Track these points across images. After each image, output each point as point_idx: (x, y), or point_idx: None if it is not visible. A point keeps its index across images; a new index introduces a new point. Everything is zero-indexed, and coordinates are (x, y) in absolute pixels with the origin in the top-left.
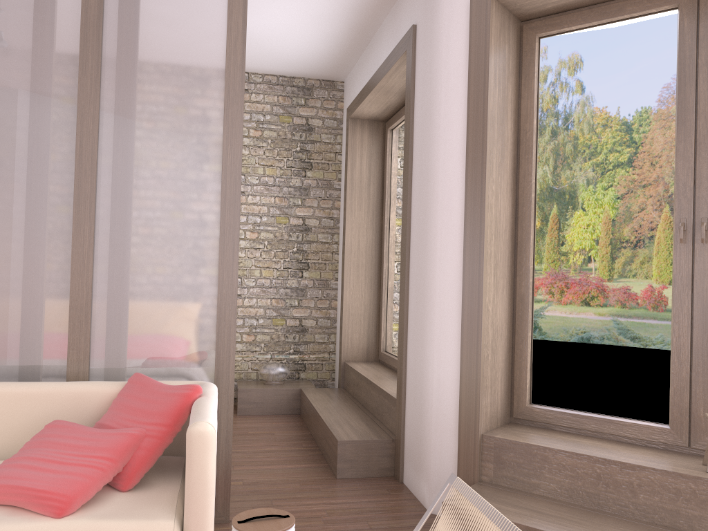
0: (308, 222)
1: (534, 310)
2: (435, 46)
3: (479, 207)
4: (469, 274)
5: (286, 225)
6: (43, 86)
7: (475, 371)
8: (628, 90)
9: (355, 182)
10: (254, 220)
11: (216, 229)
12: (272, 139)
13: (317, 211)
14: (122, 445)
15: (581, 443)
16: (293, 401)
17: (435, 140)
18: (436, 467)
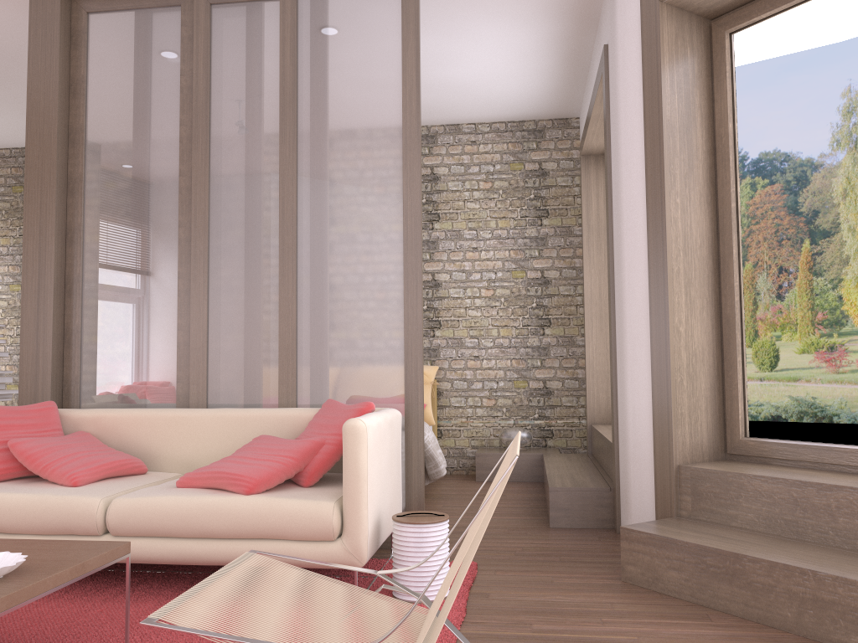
0: (547, 274)
1: (742, 332)
2: (616, 63)
3: (660, 222)
4: (654, 295)
5: (523, 279)
6: (253, 158)
7: (666, 397)
8: (825, 73)
9: (592, 224)
10: (489, 276)
11: (400, 269)
12: (503, 189)
13: (557, 261)
14: (304, 448)
15: (789, 472)
16: (535, 467)
17: (620, 159)
18: (637, 505)
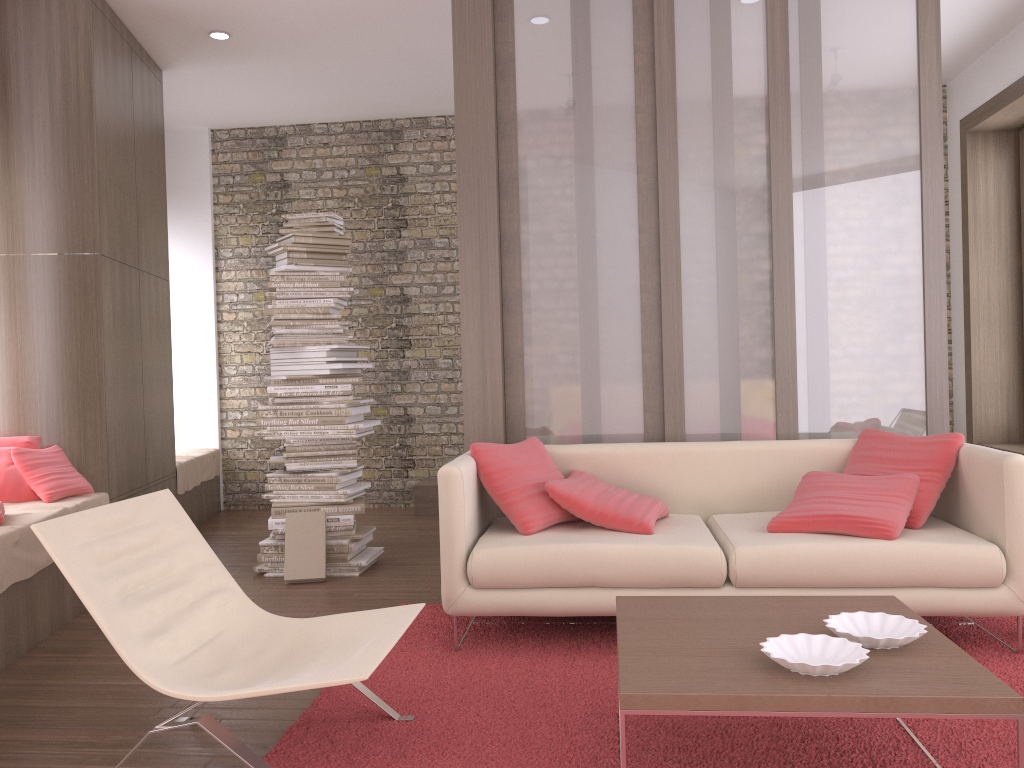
0: None
1: None
2: None
3: None
4: None
5: None
6: (732, 151)
7: None
8: None
9: (979, 213)
10: None
11: (918, 280)
12: None
13: None
14: (906, 487)
15: None
16: None
17: None
18: None
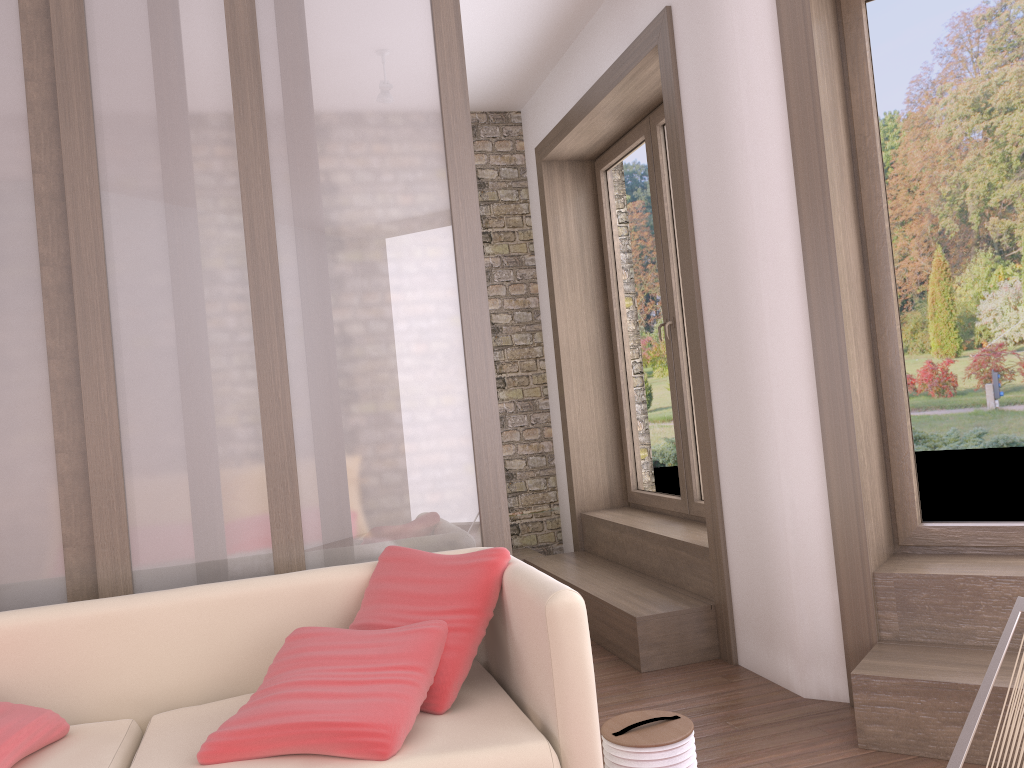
0: (496, 319)
1: (910, 389)
2: (717, 30)
3: (826, 248)
4: (822, 347)
5: None
6: (183, 144)
7: (851, 484)
8: (1015, 59)
9: (562, 252)
10: None
11: (456, 326)
12: None
13: (507, 301)
14: (425, 647)
15: (1021, 564)
16: None
17: (736, 163)
18: (806, 631)
